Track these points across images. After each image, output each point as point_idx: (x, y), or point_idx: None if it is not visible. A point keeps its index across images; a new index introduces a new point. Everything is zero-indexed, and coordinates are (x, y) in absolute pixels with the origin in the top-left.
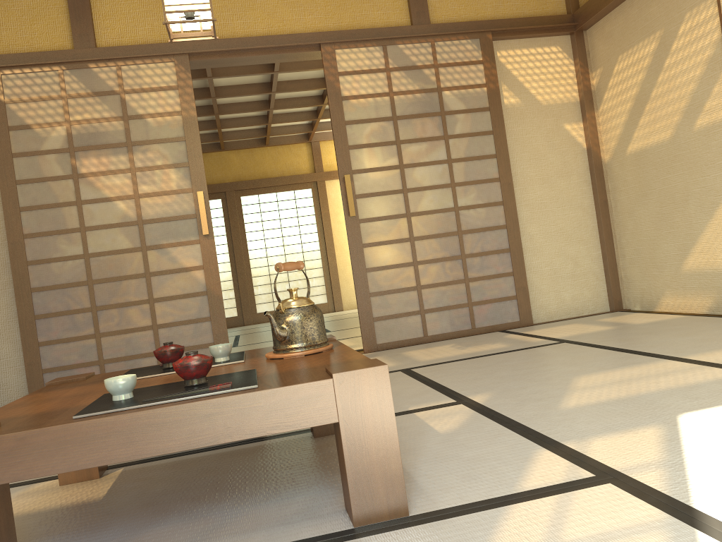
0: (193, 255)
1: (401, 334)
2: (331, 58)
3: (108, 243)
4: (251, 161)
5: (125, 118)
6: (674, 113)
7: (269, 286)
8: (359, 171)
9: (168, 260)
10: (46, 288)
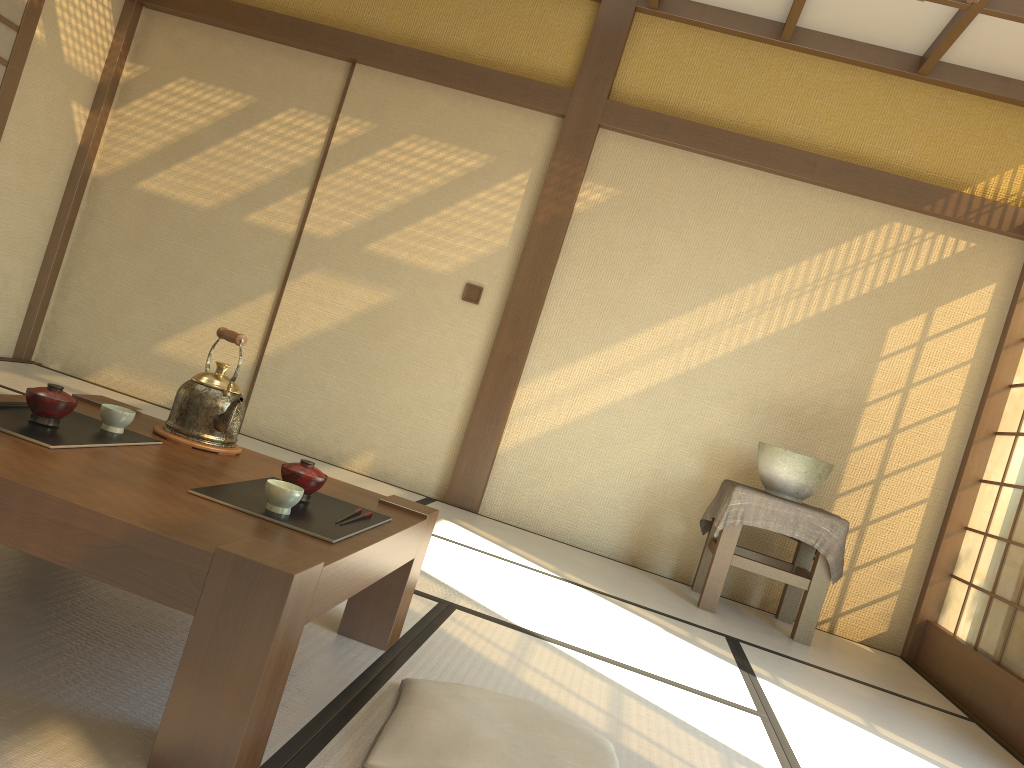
0: None
1: None
2: None
3: None
4: None
5: None
6: (228, 188)
7: None
8: None
9: None
10: None
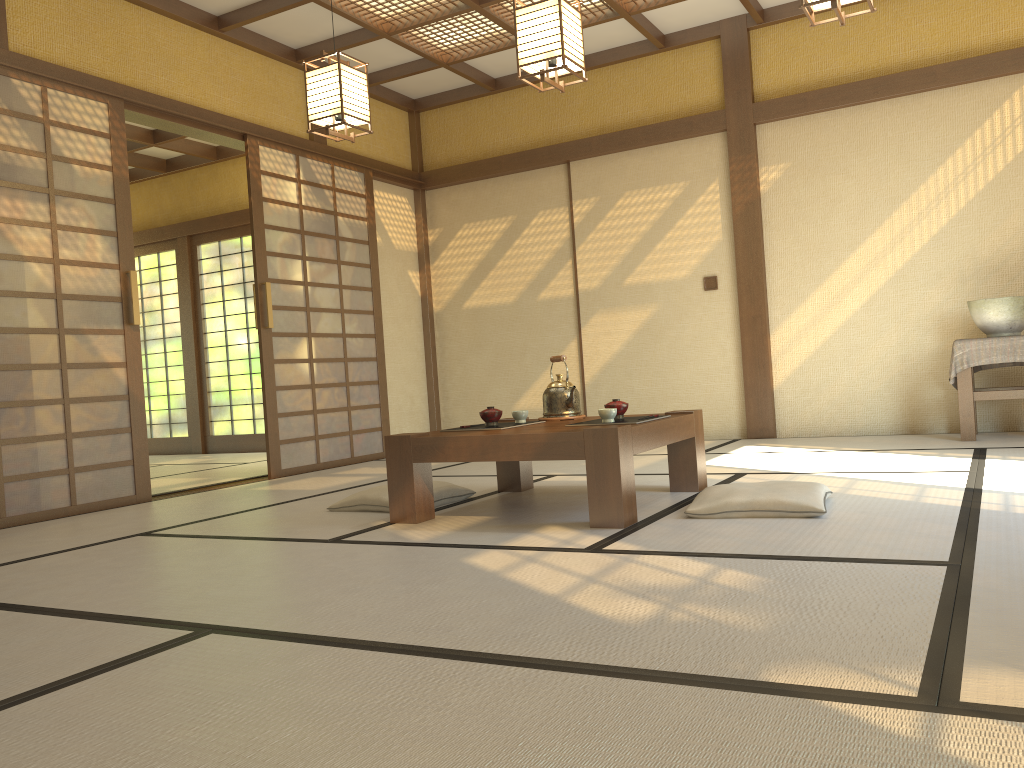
0: (116, 348)
1: (300, 459)
2: (256, 153)
3: (17, 317)
4: None
5: (49, 157)
6: (519, 283)
7: None
8: (274, 280)
9: (87, 351)
10: None
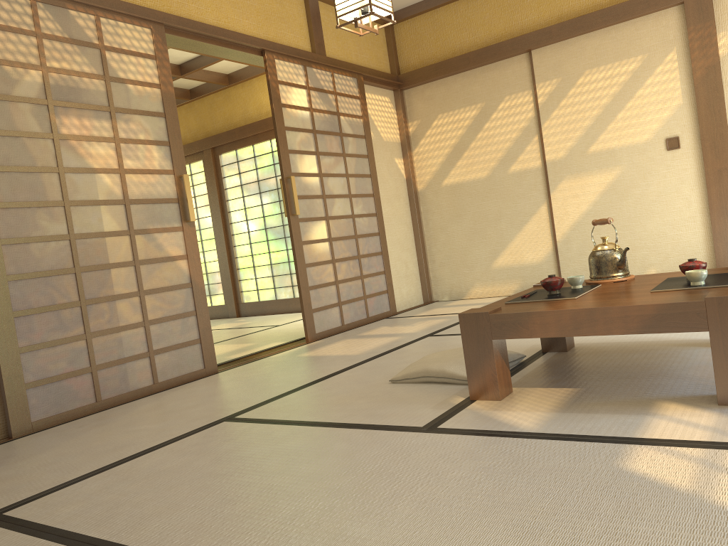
0: (177, 243)
1: (329, 323)
2: (273, 66)
3: (94, 223)
4: None
5: (108, 79)
6: (491, 160)
7: None
8: (296, 174)
9: (155, 247)
10: (26, 276)
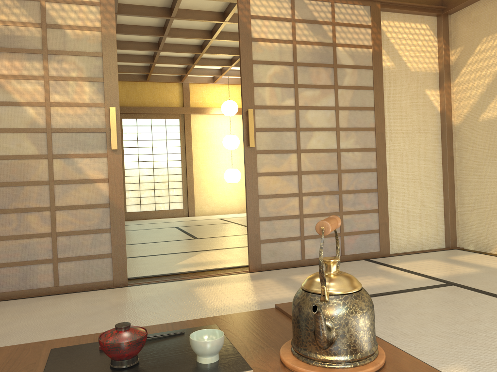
0: (99, 168)
1: (283, 256)
2: (246, 1)
3: (13, 148)
4: (133, 92)
5: (44, 26)
6: None
7: (138, 191)
8: (261, 107)
9: (73, 170)
10: None
